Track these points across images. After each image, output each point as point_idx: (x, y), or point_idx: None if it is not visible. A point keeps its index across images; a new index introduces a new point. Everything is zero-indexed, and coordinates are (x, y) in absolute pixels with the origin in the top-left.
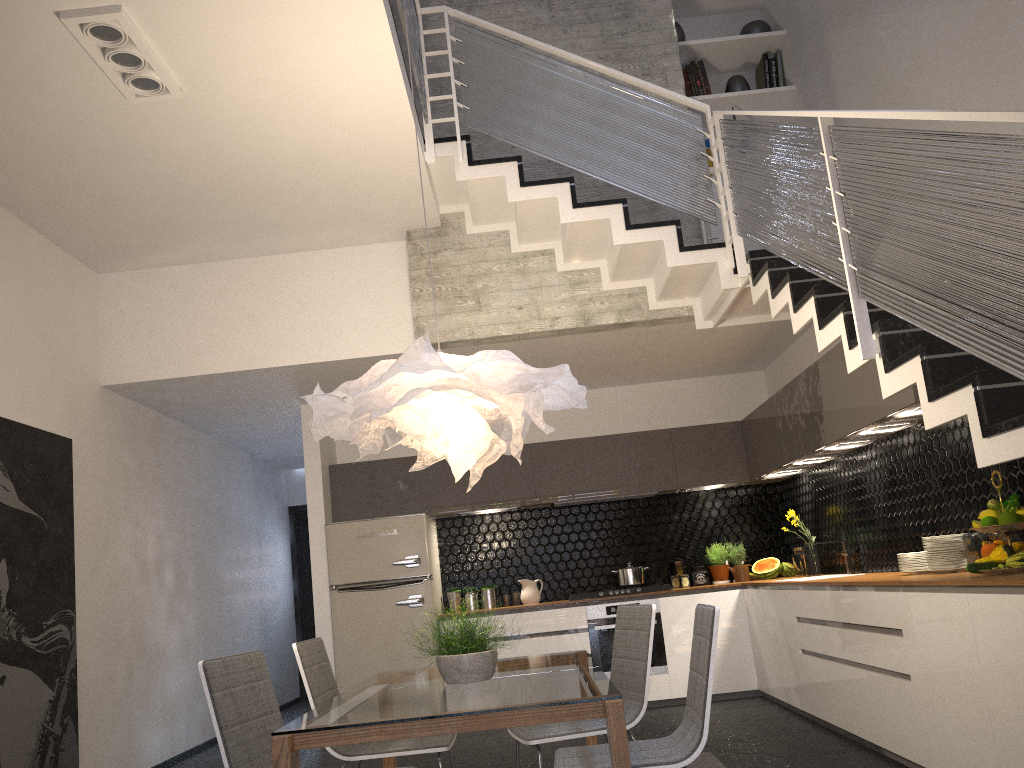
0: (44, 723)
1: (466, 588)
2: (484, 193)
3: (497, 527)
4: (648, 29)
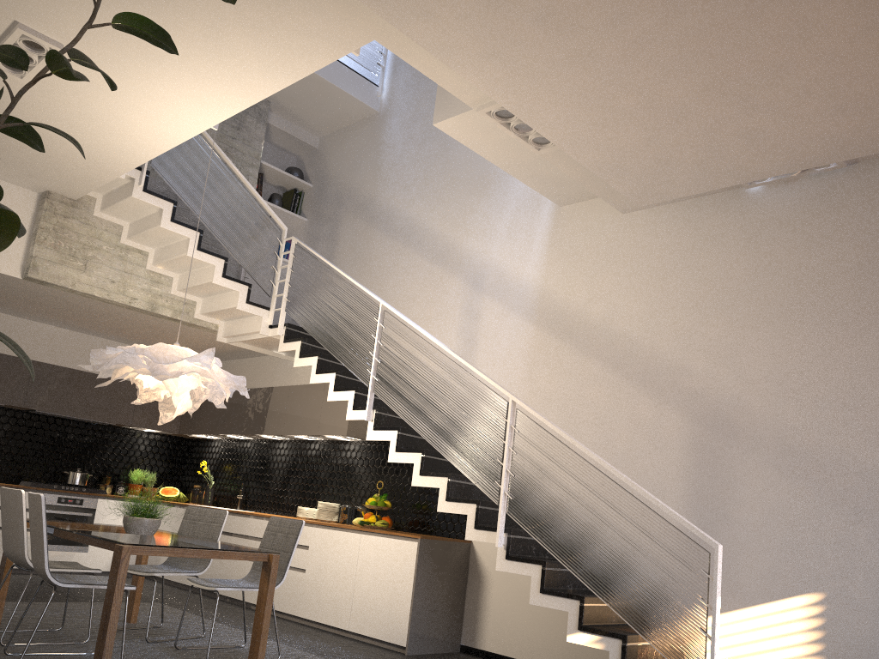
0: None
1: None
2: (133, 205)
3: None
4: (248, 144)
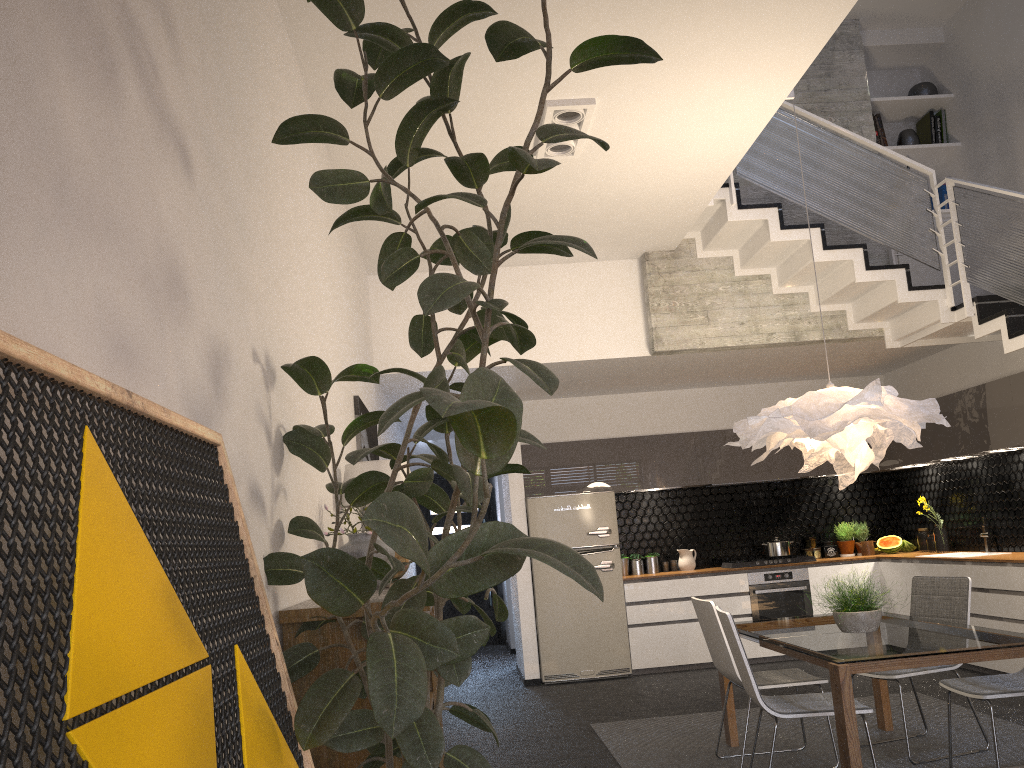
0: None
1: (633, 555)
2: (734, 229)
3: (656, 503)
4: (846, 87)
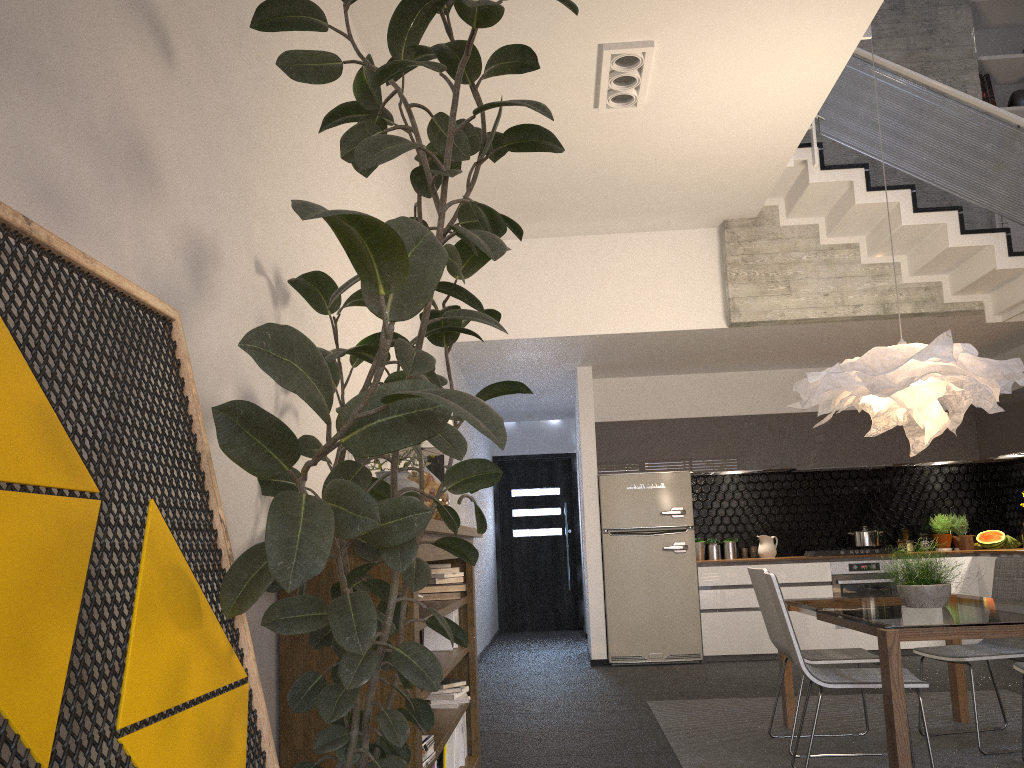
0: None
1: (710, 540)
2: (817, 192)
3: (736, 487)
4: (950, 45)
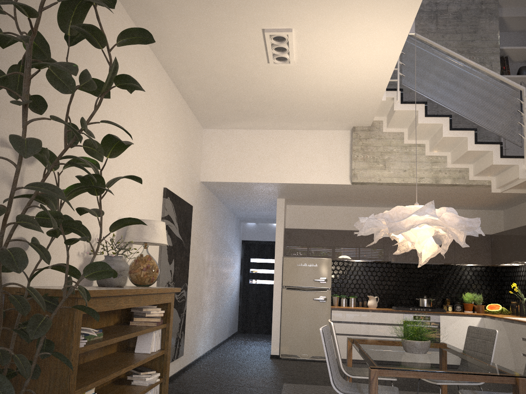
0: (177, 333)
1: (342, 295)
2: (401, 115)
3: (359, 268)
4: (485, 39)
